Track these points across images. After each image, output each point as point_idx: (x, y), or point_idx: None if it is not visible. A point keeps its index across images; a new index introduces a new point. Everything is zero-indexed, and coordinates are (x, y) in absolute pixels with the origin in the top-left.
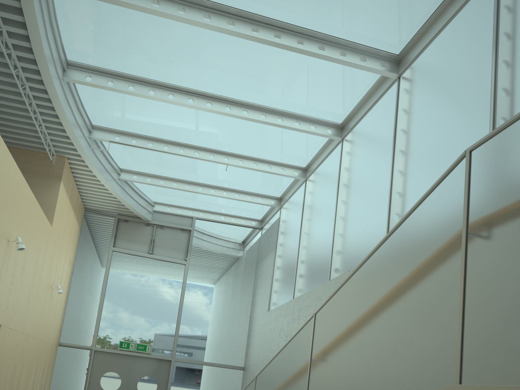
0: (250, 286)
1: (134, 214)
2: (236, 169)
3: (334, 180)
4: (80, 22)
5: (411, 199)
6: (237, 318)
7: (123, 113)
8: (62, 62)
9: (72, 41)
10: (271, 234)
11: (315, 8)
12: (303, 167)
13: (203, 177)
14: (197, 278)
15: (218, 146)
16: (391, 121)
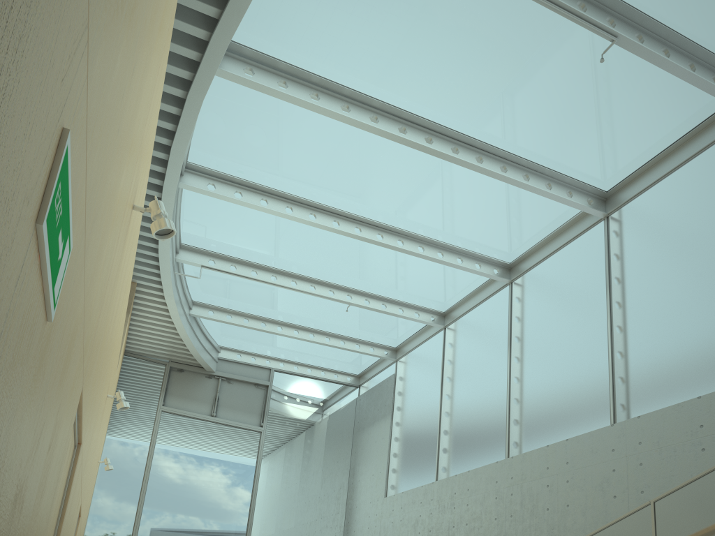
0: (346, 463)
1: (195, 361)
2: (353, 310)
3: (502, 330)
4: (228, 119)
5: (651, 361)
6: (330, 506)
7: (232, 232)
8: (183, 164)
9: (205, 140)
10: (381, 394)
11: (531, 133)
12: (442, 312)
13: (303, 318)
14: (276, 450)
15: (342, 280)
16: (600, 266)
